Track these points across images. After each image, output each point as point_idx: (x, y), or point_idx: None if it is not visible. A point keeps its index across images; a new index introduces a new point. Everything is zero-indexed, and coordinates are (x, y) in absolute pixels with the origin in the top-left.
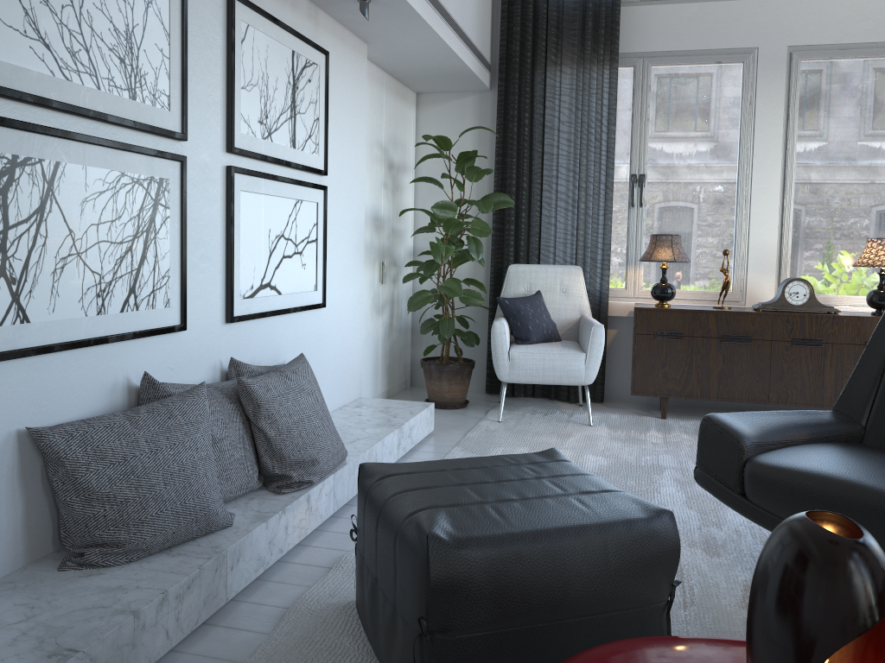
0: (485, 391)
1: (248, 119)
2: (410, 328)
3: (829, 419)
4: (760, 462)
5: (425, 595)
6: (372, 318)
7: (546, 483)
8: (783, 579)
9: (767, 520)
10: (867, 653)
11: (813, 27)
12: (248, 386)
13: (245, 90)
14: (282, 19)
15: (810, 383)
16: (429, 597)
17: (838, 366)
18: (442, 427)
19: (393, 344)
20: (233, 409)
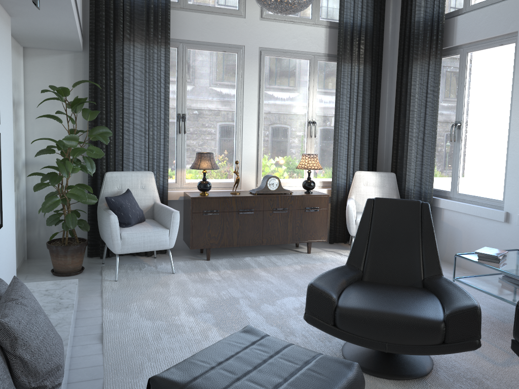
0: (85, 255)
1: None
2: (25, 218)
3: (349, 270)
4: (344, 307)
5: None
6: None
7: (282, 361)
8: None
9: (349, 337)
10: None
11: (271, 38)
12: (6, 325)
13: None
14: None
15: (281, 231)
16: None
17: (294, 221)
18: (80, 293)
19: (19, 232)
20: None
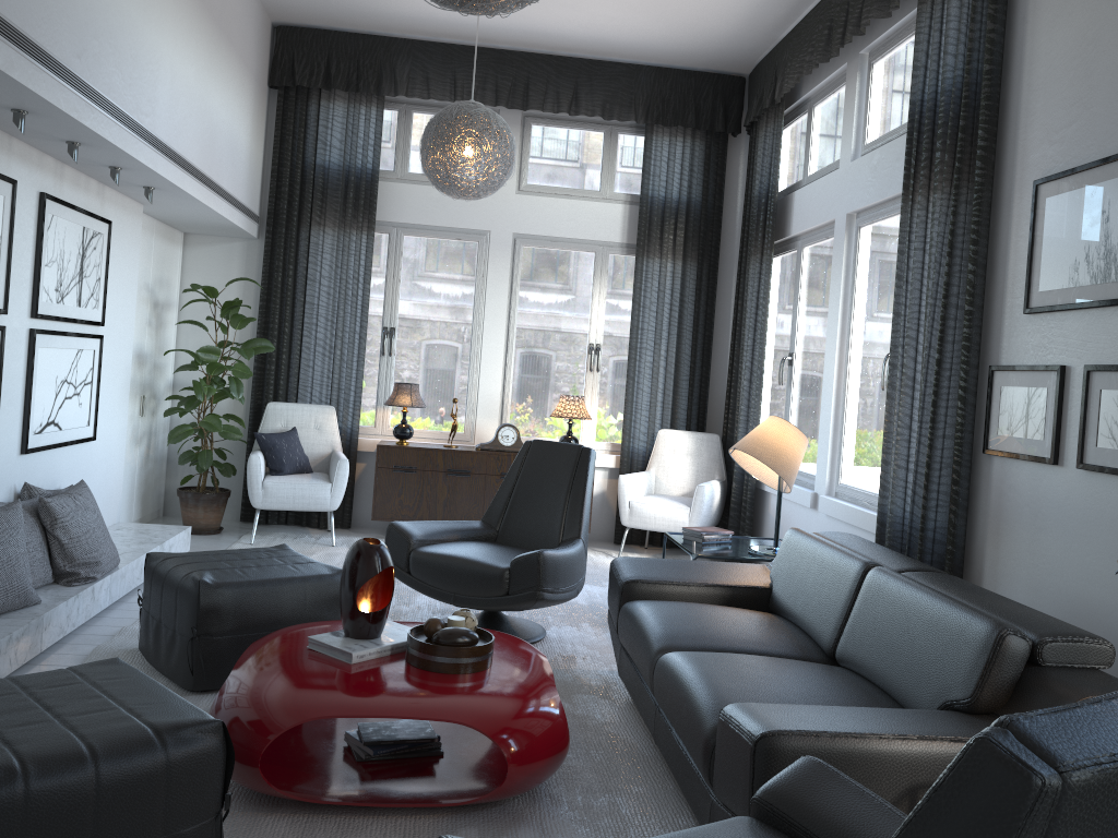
0: (240, 520)
1: (48, 290)
2: (165, 458)
3: (476, 526)
4: (419, 550)
5: (196, 614)
6: (130, 449)
7: (275, 559)
8: (350, 561)
9: (421, 586)
10: (387, 593)
11: (532, 220)
12: (48, 503)
13: (48, 267)
14: (77, 202)
15: None
16: (199, 614)
17: None
18: (197, 549)
19: (149, 473)
20: (34, 521)
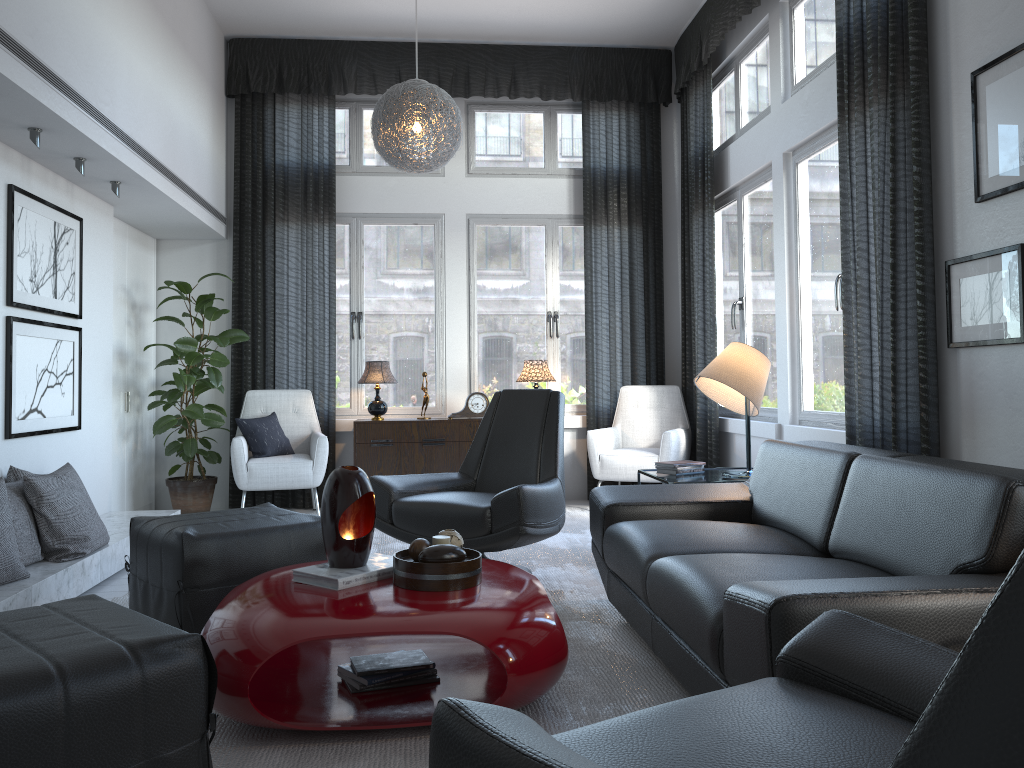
0: (228, 507)
1: (23, 279)
2: (154, 454)
3: (454, 477)
4: (400, 500)
5: (181, 568)
6: (118, 443)
7: (258, 514)
8: (329, 488)
9: (405, 535)
10: (370, 522)
11: (483, 200)
12: (33, 482)
13: (21, 257)
14: (46, 198)
15: None
16: (184, 567)
17: None
18: None
19: (138, 468)
20: (20, 500)
